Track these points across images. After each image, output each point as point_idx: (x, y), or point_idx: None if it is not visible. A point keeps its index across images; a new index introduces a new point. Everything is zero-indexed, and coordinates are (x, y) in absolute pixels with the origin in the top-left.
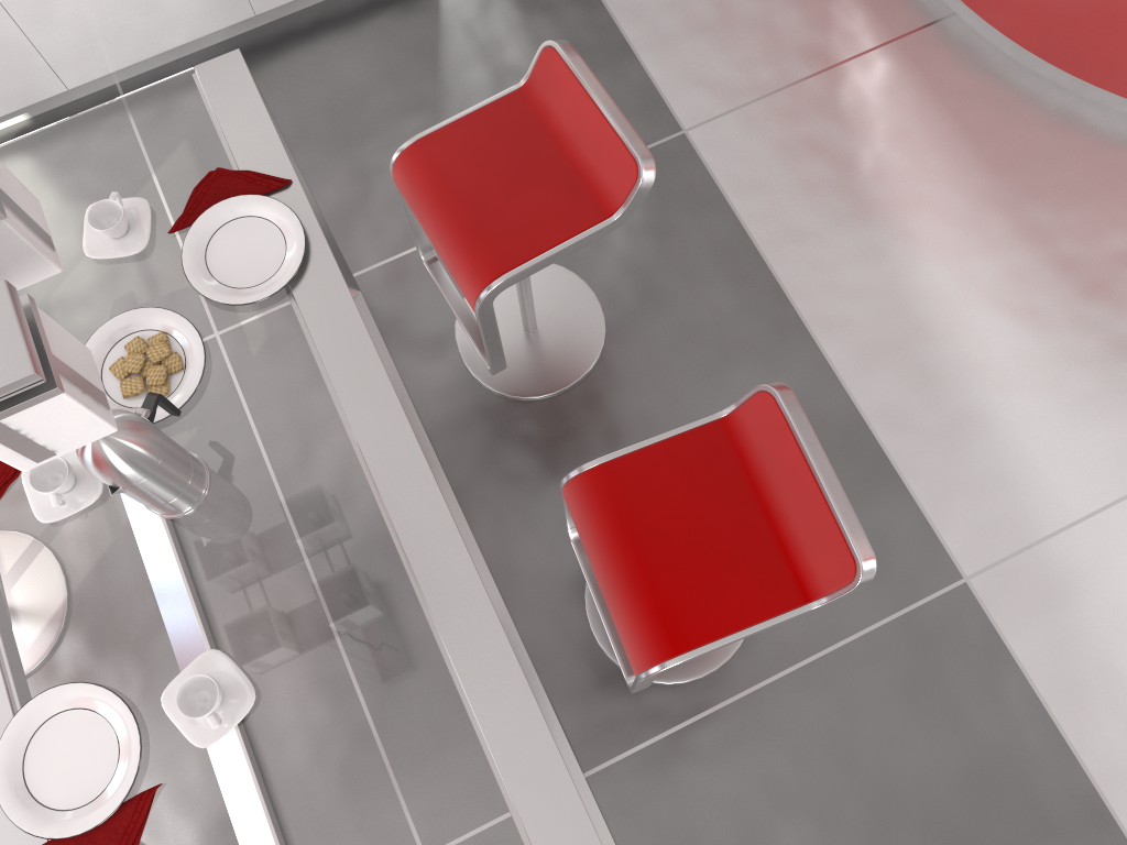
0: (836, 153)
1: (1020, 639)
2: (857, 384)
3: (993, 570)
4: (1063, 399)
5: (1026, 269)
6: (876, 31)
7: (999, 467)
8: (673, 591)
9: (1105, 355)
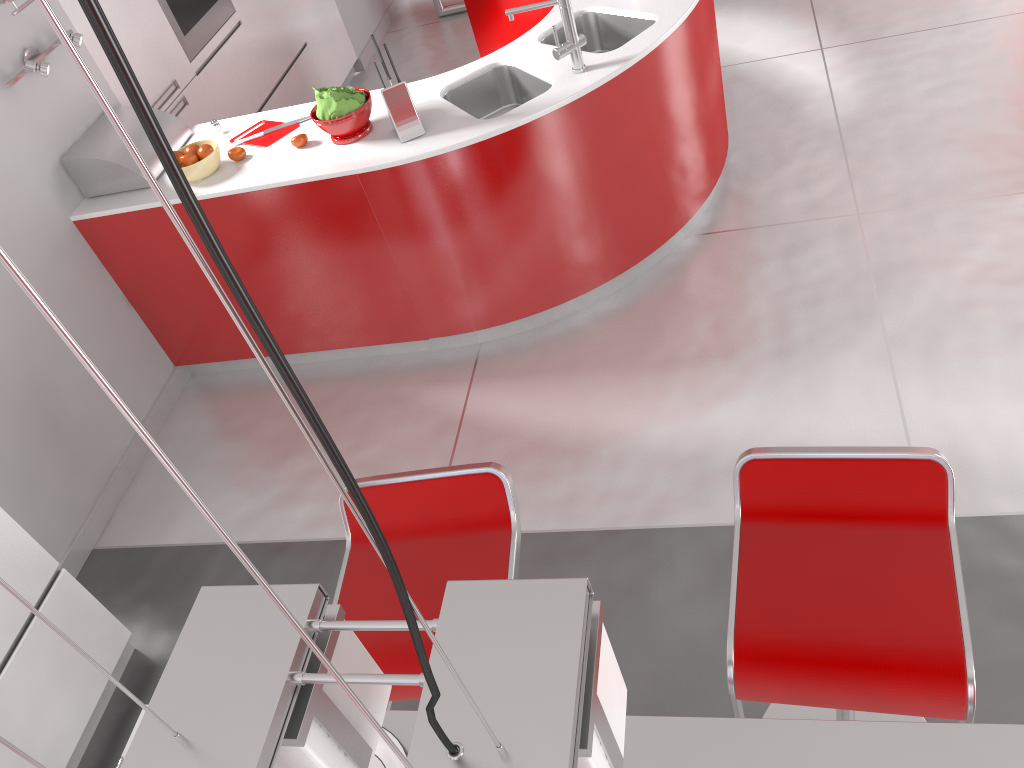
0: (526, 447)
1: (994, 503)
2: (718, 515)
3: None
4: (802, 398)
5: (689, 379)
6: (457, 387)
7: None
8: (893, 626)
9: (781, 364)
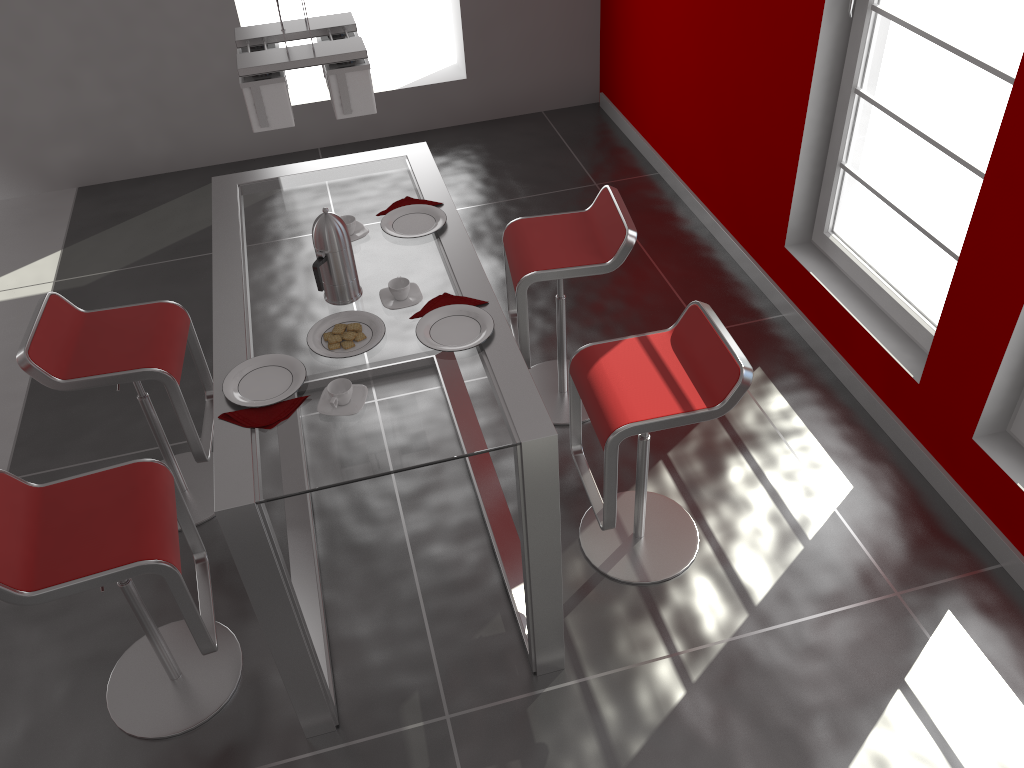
0: None
1: (4, 450)
2: None
3: None
4: None
5: None
6: None
7: None
8: (145, 320)
9: None
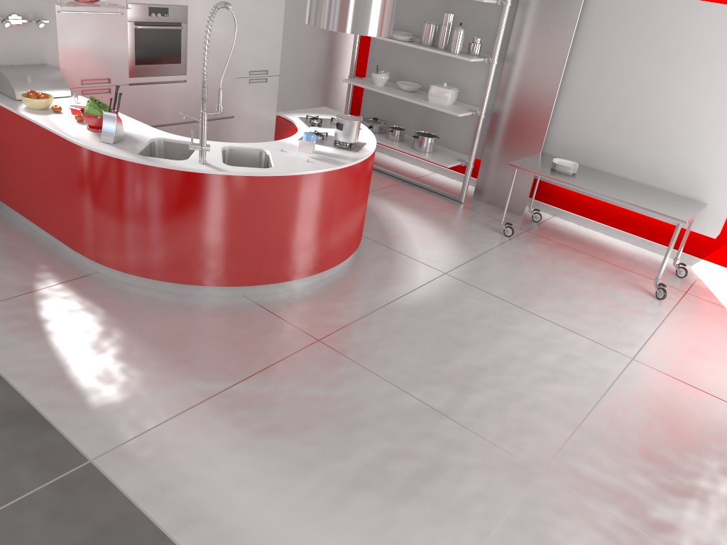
0: (32, 317)
1: (122, 479)
2: (32, 394)
3: (107, 453)
4: (149, 383)
5: (131, 343)
6: (59, 279)
7: (113, 413)
8: None
9: (170, 366)
